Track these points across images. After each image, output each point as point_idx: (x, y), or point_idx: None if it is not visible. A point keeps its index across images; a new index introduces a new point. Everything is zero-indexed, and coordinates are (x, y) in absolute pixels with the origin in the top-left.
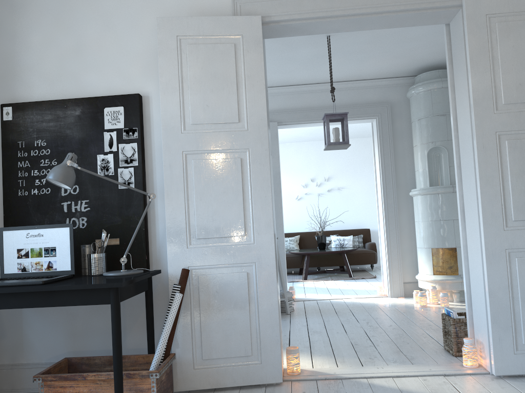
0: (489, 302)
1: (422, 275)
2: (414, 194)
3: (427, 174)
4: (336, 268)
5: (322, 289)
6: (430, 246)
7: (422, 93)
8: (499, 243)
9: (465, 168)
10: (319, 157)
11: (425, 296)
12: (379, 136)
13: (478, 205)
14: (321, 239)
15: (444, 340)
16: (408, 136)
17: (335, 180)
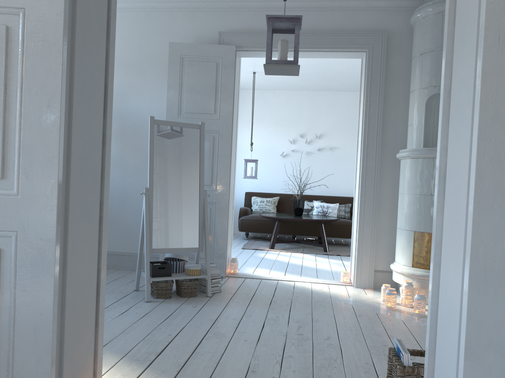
0: (464, 369)
1: (398, 265)
2: (401, 156)
3: (423, 131)
4: (313, 239)
5: (281, 264)
6: (413, 229)
7: (430, 17)
8: (503, 251)
9: (458, 92)
10: (313, 110)
11: (394, 295)
12: (367, 76)
13: (470, 167)
14: (298, 204)
15: None
16: (406, 79)
17: (328, 138)
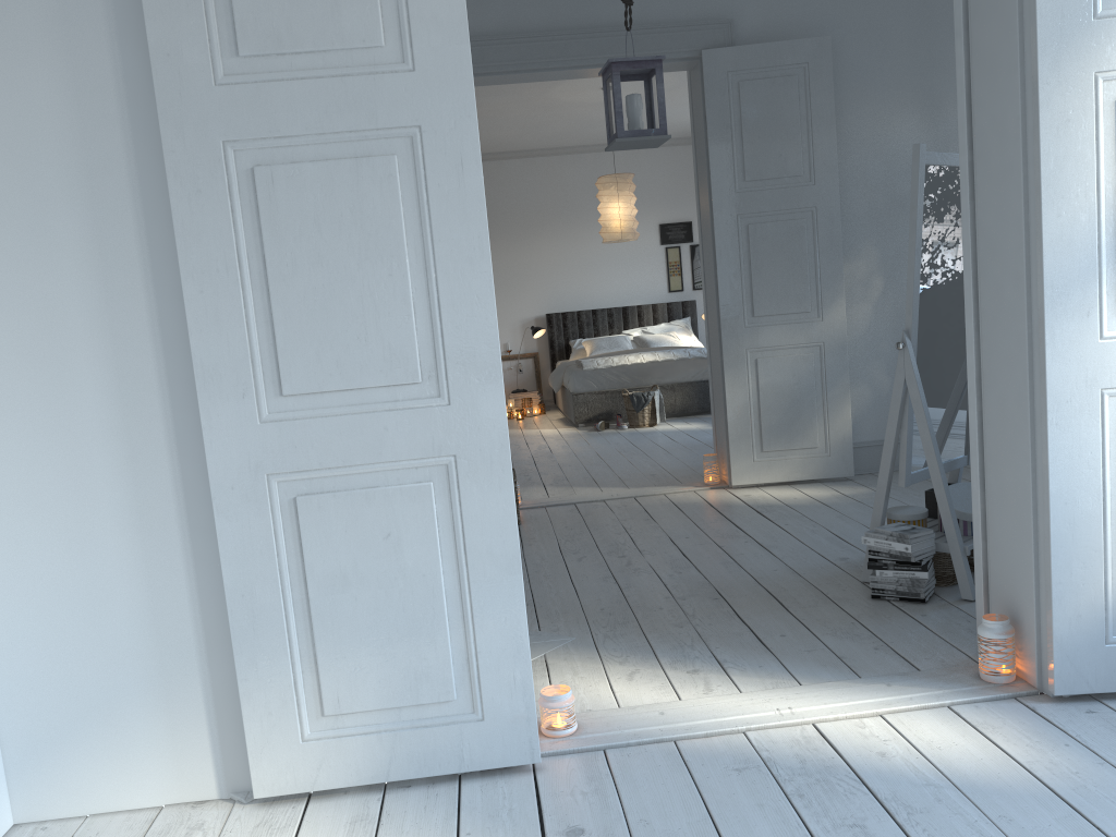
0: None
1: None
2: None
3: None
4: None
5: None
6: None
7: None
8: None
9: None
10: None
11: None
12: None
13: None
14: None
15: (518, 511)
16: None
17: None
